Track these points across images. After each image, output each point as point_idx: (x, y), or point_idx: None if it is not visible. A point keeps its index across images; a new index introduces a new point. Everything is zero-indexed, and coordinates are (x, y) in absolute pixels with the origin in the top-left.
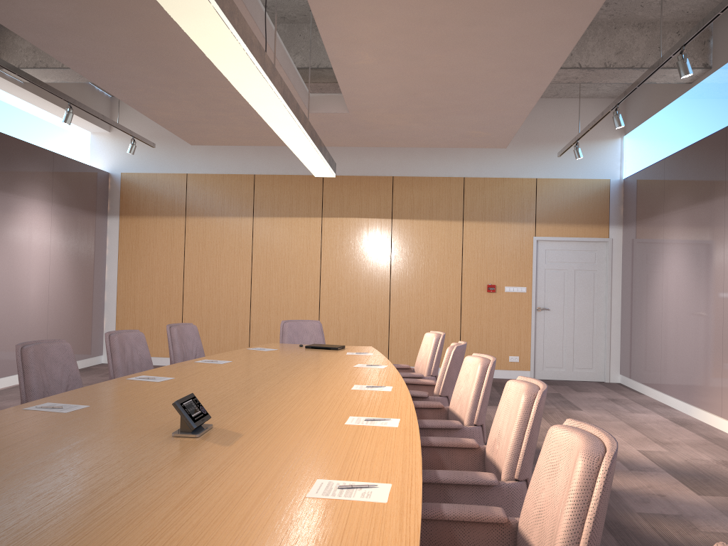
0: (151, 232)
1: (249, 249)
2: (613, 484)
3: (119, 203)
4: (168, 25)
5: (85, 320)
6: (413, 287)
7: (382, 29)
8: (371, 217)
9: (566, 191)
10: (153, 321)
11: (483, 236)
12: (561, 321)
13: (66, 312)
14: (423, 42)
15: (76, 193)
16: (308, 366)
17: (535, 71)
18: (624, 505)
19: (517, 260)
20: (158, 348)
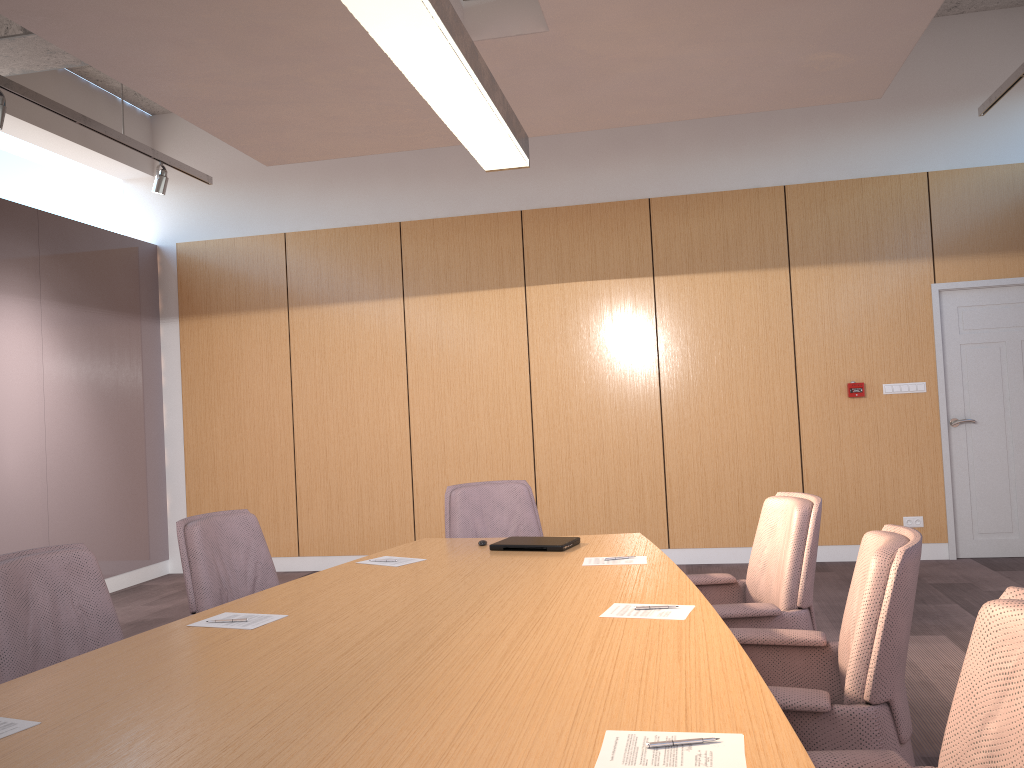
0: (232, 341)
1: (402, 355)
2: None
3: (176, 296)
4: None
5: (128, 503)
6: (704, 400)
7: None
8: (615, 278)
9: (989, 190)
10: (247, 495)
11: (830, 292)
12: (1003, 443)
13: (87, 492)
14: None
15: (91, 282)
16: (476, 624)
17: None
18: None
19: (902, 332)
20: None
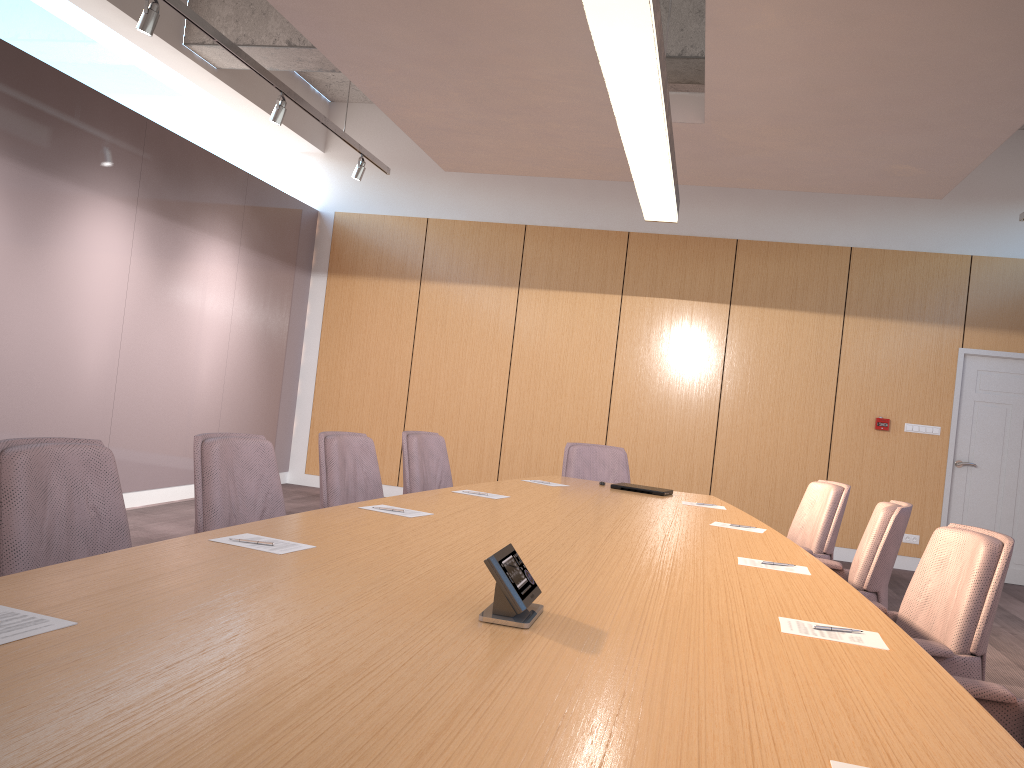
0: (369, 301)
1: (510, 335)
2: None
3: (328, 256)
4: None
5: (269, 420)
6: (755, 412)
7: None
8: (698, 300)
9: (1020, 279)
10: (362, 429)
11: (874, 341)
12: (996, 487)
13: (245, 405)
14: None
15: (272, 236)
16: (635, 517)
17: None
18: None
19: (928, 383)
20: None
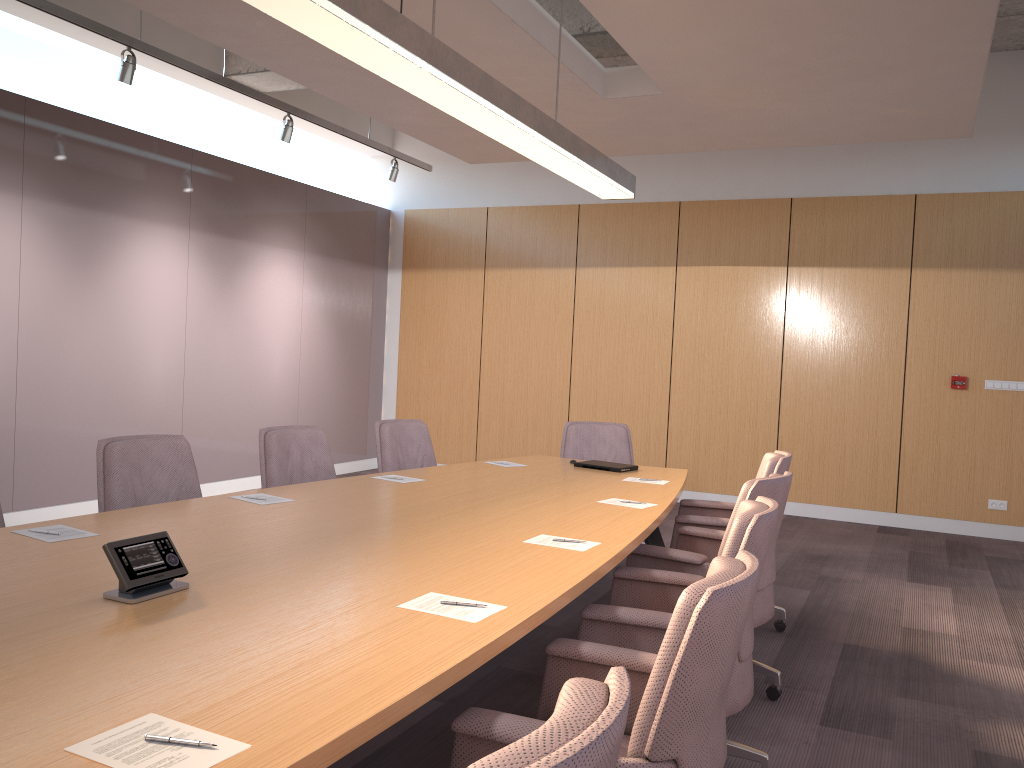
0: (440, 292)
1: (570, 314)
2: None
3: (401, 252)
4: None
5: (353, 410)
6: (819, 377)
7: None
8: (753, 265)
9: None
10: (441, 415)
11: (946, 293)
12: None
13: (325, 398)
14: None
15: (340, 239)
16: (524, 496)
17: None
18: None
19: (1010, 335)
20: (447, 451)
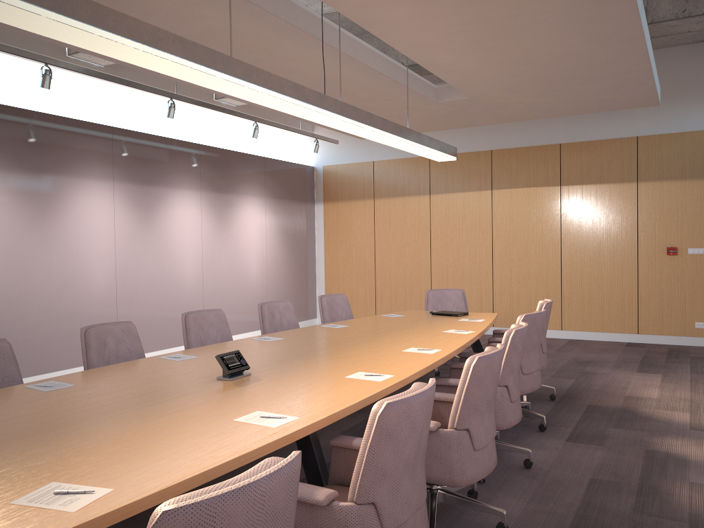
0: (347, 214)
1: (428, 224)
2: (694, 455)
3: (322, 192)
4: (279, 63)
5: (299, 290)
6: (585, 253)
7: (441, 34)
8: (539, 186)
9: None
10: (352, 290)
11: (660, 196)
12: None
13: (282, 284)
14: (485, 36)
15: (285, 187)
16: (403, 331)
17: (619, 38)
18: (683, 474)
19: (702, 219)
20: (358, 312)
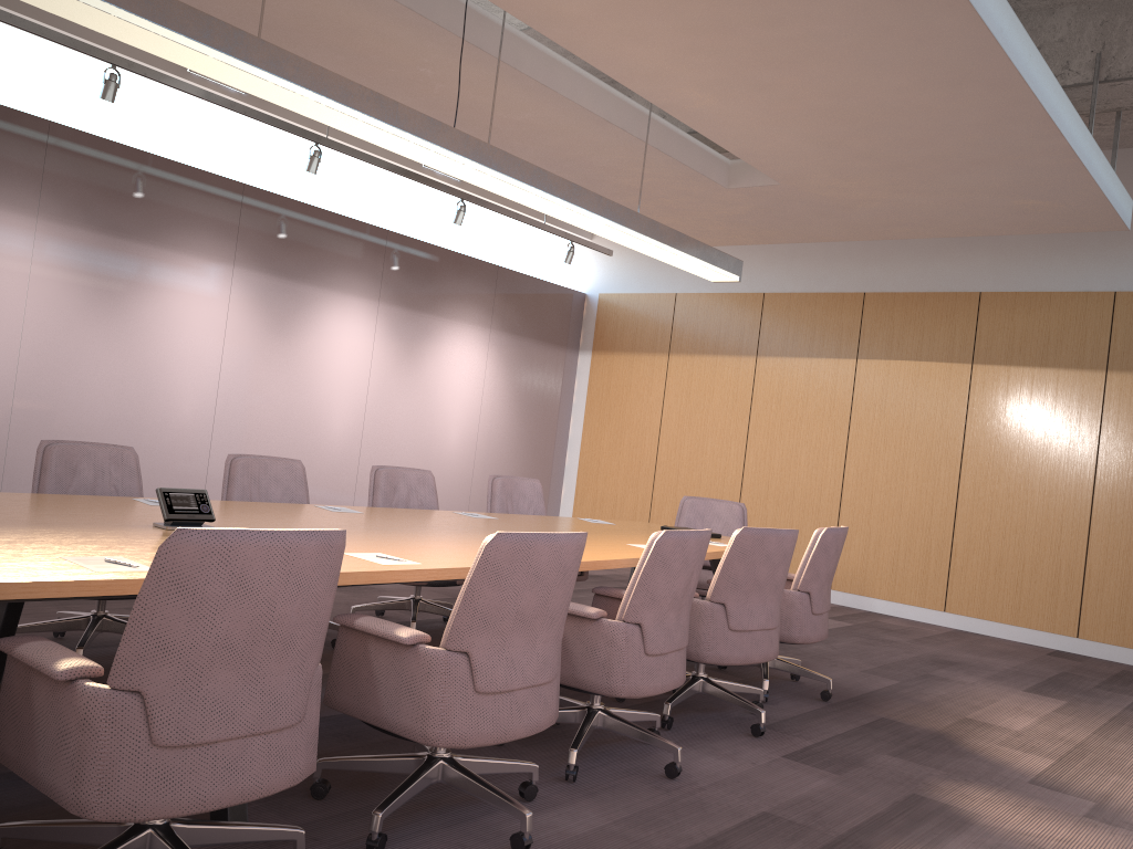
0: (625, 375)
1: (747, 403)
2: (993, 817)
3: (592, 334)
4: (437, 87)
5: None
6: (1000, 483)
7: (667, 51)
8: (936, 361)
9: None
10: (616, 497)
11: None
12: None
13: (501, 470)
14: (743, 61)
15: (529, 319)
16: None
17: (981, 82)
18: (940, 839)
19: None
20: None
